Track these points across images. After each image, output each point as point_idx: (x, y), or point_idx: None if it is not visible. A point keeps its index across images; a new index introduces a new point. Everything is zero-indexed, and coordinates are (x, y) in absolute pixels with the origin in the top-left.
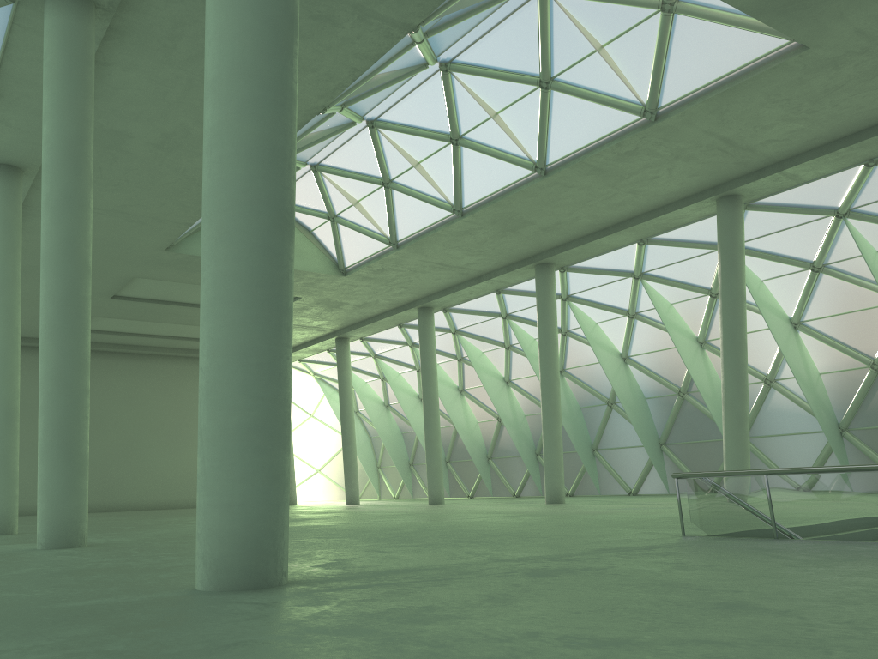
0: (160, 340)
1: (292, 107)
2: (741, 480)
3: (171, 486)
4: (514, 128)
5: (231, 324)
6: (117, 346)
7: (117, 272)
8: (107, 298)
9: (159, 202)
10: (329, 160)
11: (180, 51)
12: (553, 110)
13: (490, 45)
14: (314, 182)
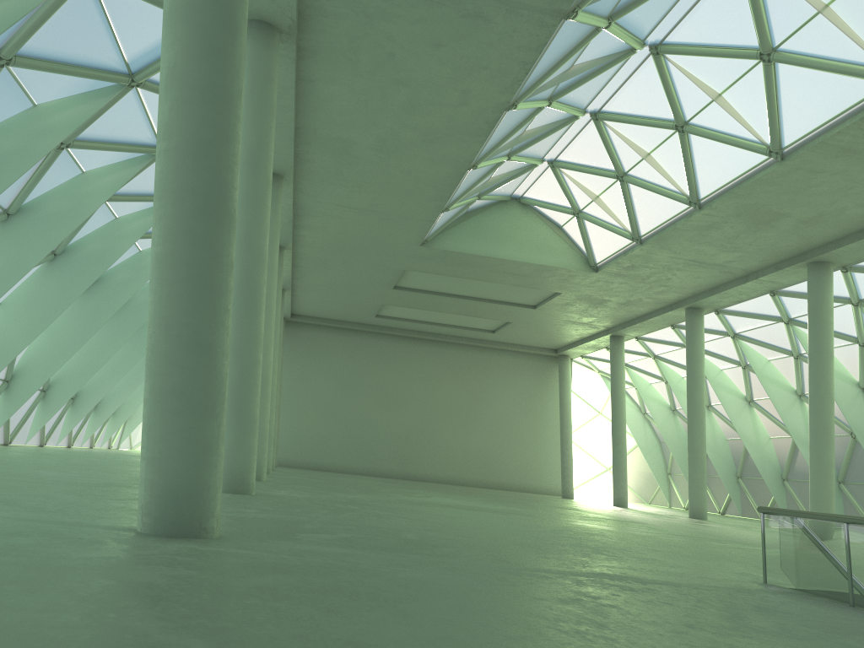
0: (448, 329)
1: (225, 104)
2: (822, 526)
3: (461, 465)
4: (740, 109)
5: (159, 299)
6: (414, 332)
7: (389, 265)
8: (390, 288)
9: (398, 201)
10: (564, 156)
11: (364, 63)
12: (780, 85)
13: (699, 21)
14: (554, 178)
